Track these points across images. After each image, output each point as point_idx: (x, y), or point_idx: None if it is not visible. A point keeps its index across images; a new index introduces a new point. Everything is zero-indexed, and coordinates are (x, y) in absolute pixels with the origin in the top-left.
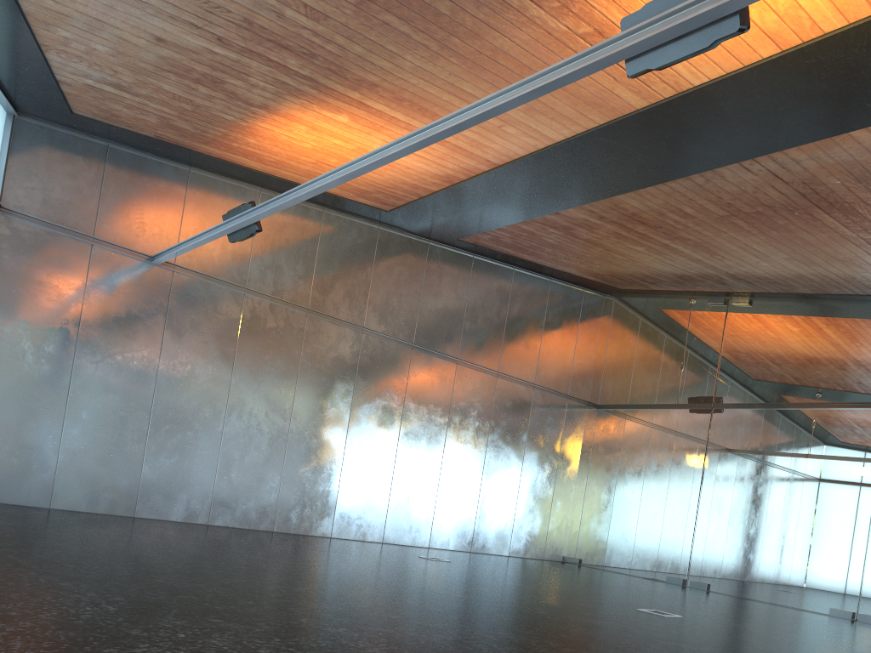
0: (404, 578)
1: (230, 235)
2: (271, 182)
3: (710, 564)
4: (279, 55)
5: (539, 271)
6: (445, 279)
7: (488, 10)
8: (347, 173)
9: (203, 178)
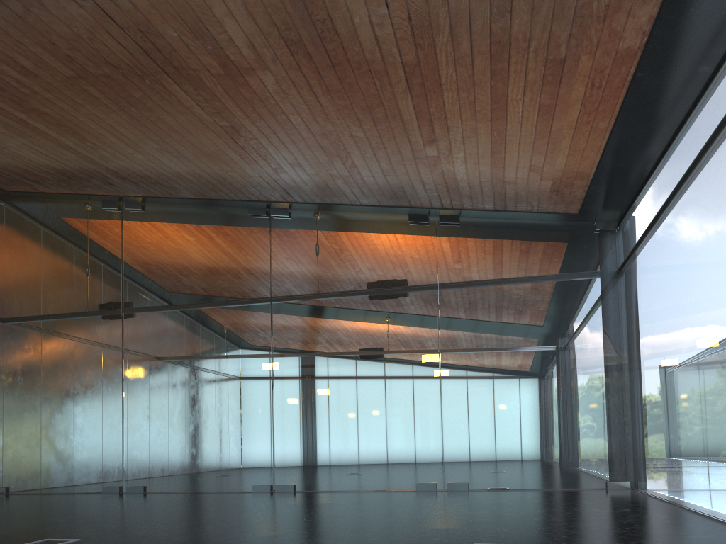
0: None
1: None
2: None
3: (144, 467)
4: None
5: None
6: None
7: None
8: None
9: None
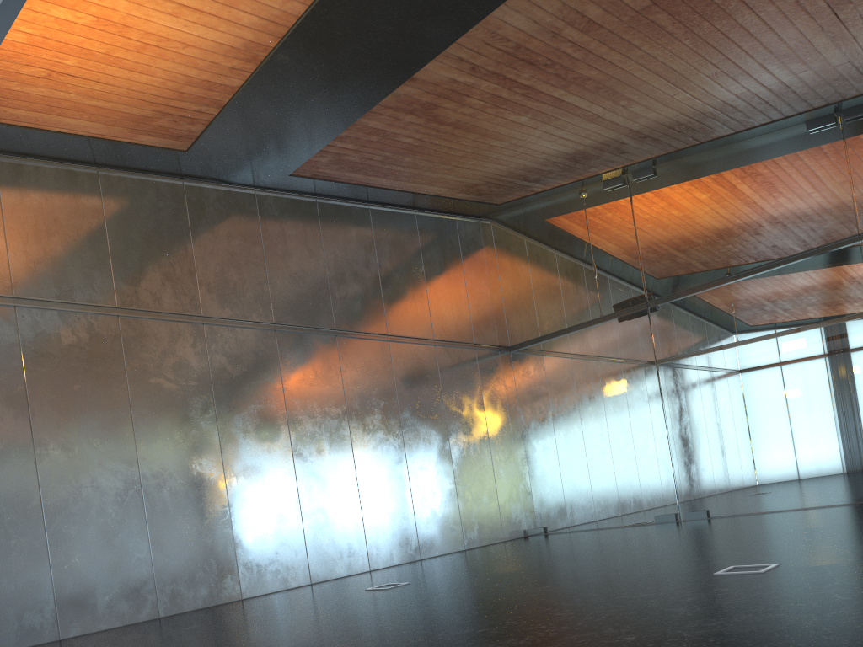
0: (368, 644)
1: None
2: (3, 137)
3: (702, 487)
4: None
5: (400, 203)
6: (289, 234)
7: None
8: None
9: None
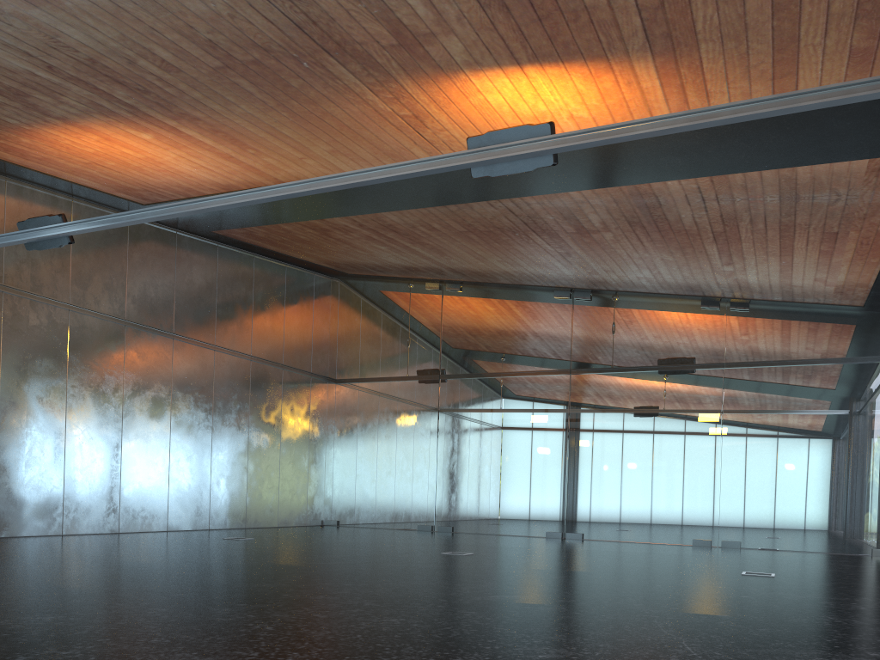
0: (262, 557)
1: (28, 244)
2: (23, 173)
3: (452, 510)
4: (109, 86)
5: (278, 258)
6: (195, 268)
7: (333, 90)
8: (202, 208)
9: None
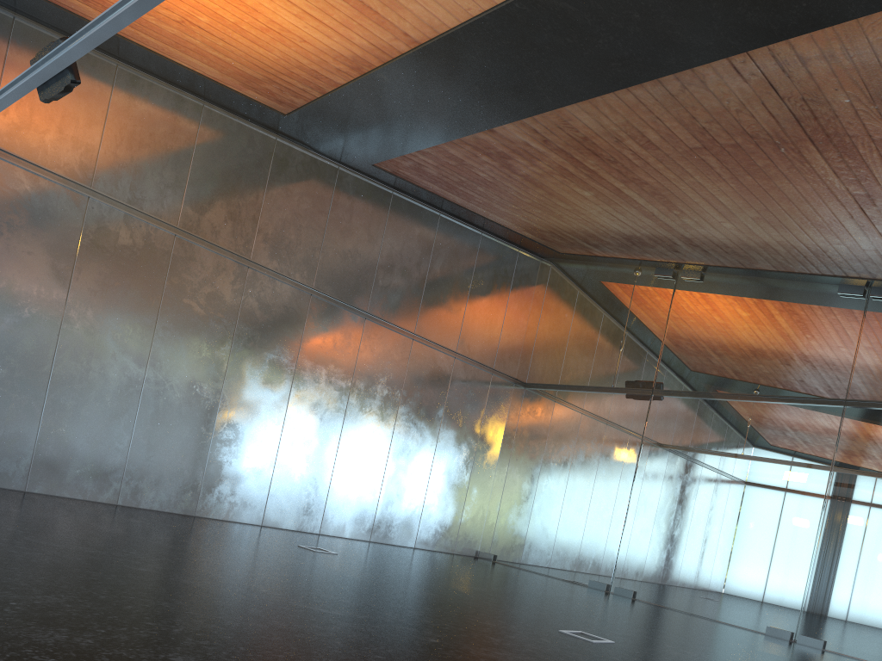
0: (254, 579)
1: (40, 91)
2: (129, 52)
3: (638, 570)
4: None
5: (469, 221)
6: (356, 215)
7: None
8: None
9: (34, 34)
